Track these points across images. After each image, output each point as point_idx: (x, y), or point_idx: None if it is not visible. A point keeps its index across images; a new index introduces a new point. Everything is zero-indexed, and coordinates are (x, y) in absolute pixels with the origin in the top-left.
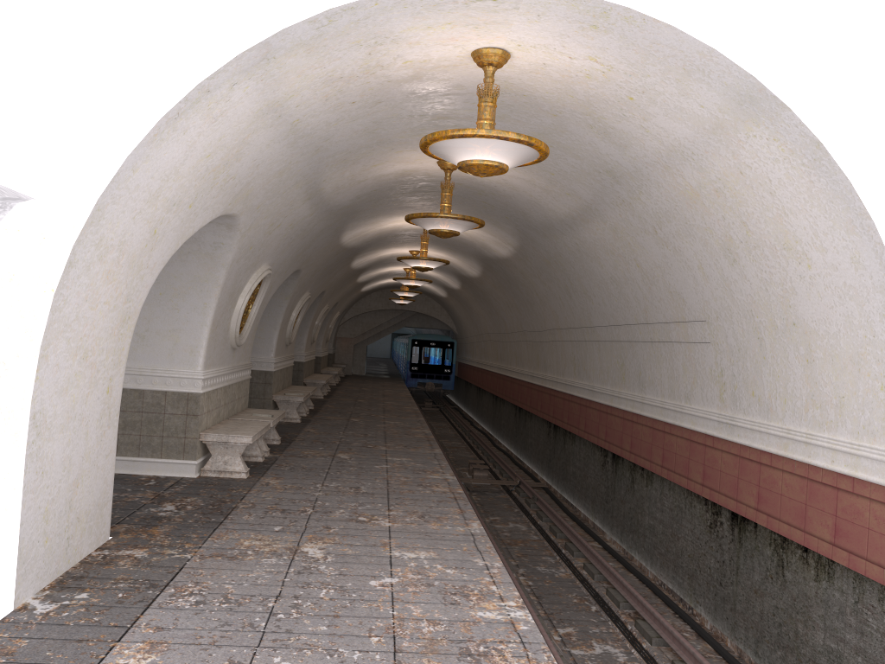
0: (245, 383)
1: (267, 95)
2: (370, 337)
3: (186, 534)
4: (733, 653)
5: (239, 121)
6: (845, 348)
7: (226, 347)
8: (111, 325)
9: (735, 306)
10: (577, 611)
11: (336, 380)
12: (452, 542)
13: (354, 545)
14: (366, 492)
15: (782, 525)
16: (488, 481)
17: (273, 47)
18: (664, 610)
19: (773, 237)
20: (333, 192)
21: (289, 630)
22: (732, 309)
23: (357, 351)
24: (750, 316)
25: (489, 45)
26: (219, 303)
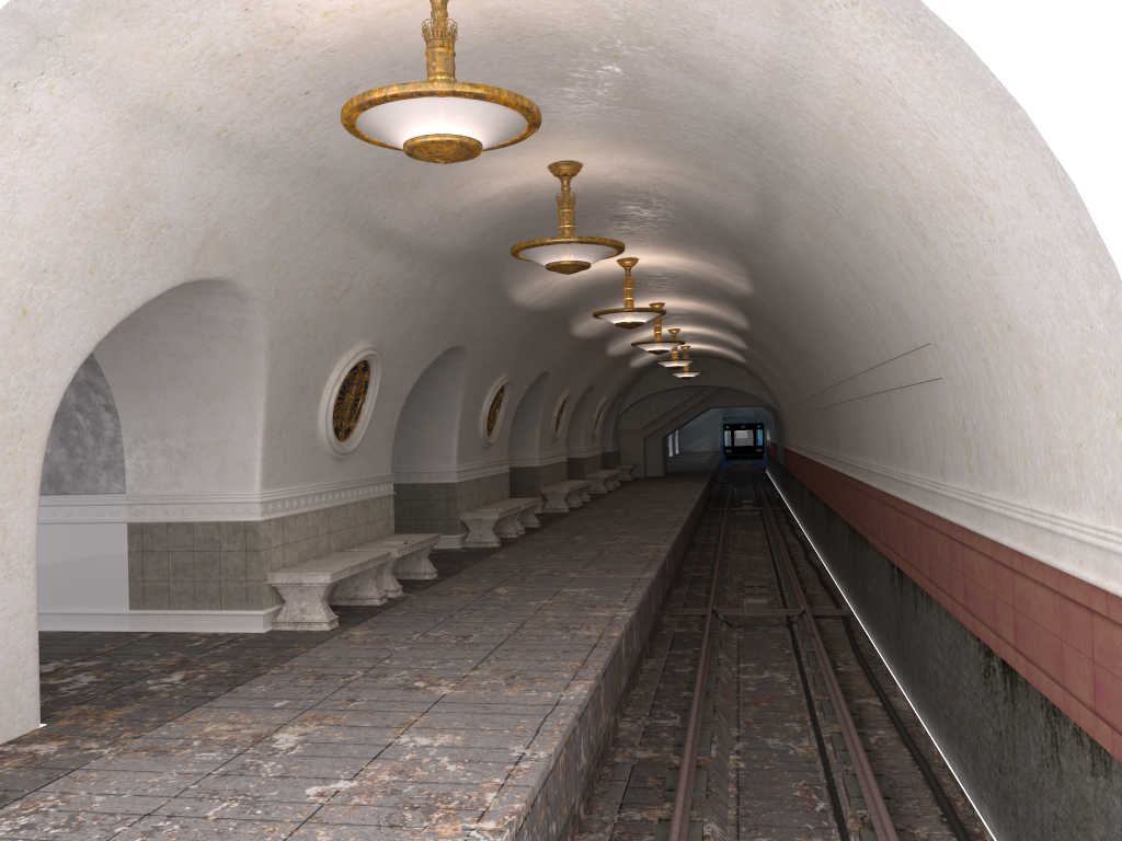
0: (380, 502)
1: (113, 97)
2: (664, 426)
3: (145, 717)
4: None
5: (93, 141)
6: (1068, 357)
7: (317, 458)
8: None
9: (950, 312)
10: (791, 811)
11: (610, 486)
12: (511, 718)
13: (358, 726)
14: (471, 642)
15: (1041, 675)
16: (760, 610)
17: (39, 19)
18: (927, 811)
19: (940, 182)
20: (422, 233)
21: None
22: (949, 317)
23: (649, 446)
24: (968, 326)
25: None
26: (271, 400)
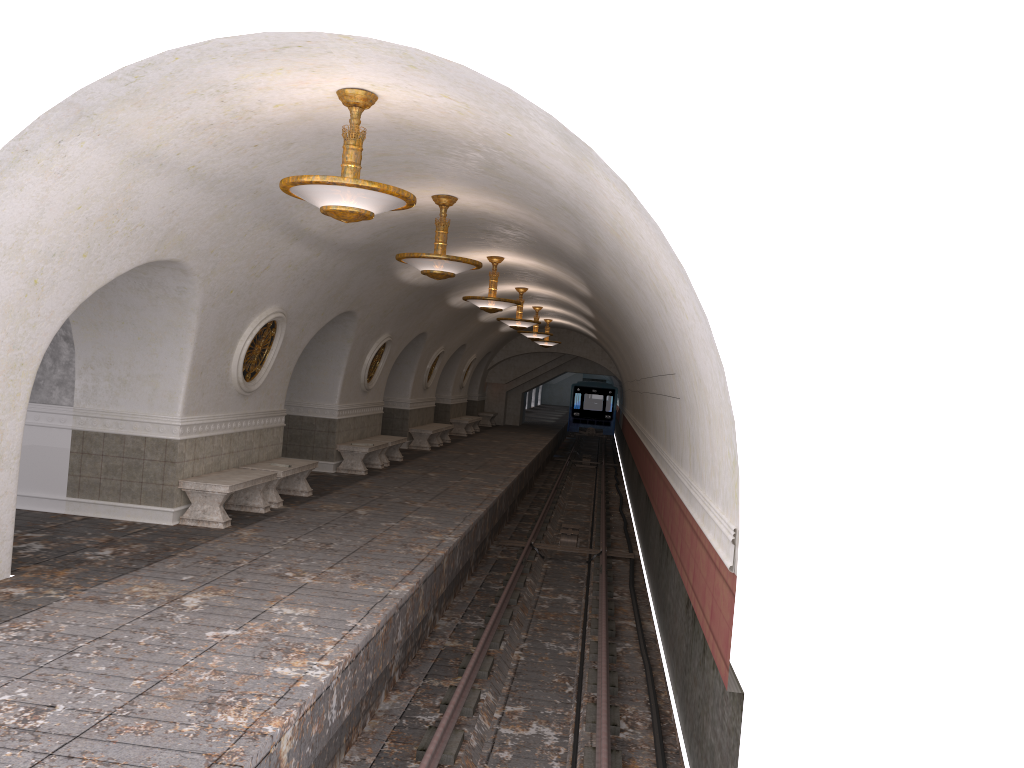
0: (273, 431)
1: (121, 147)
2: (525, 383)
3: (88, 577)
4: (675, 747)
5: (102, 173)
6: (716, 409)
7: (227, 394)
8: None
9: (681, 358)
10: (547, 691)
11: (470, 431)
12: (351, 602)
13: (243, 598)
14: (332, 548)
15: (698, 605)
16: (568, 548)
17: (84, 106)
18: (639, 697)
19: (665, 283)
20: (329, 231)
21: (67, 667)
22: (681, 361)
23: (511, 398)
24: (688, 370)
25: (345, 86)
26: (197, 348)
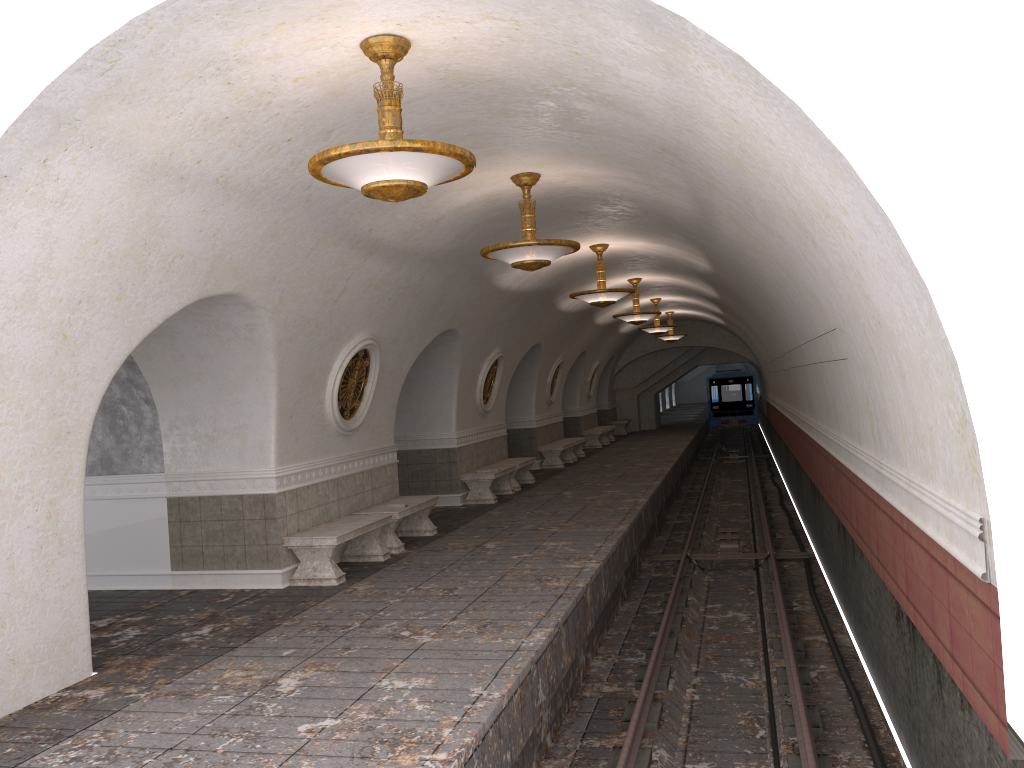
0: (385, 469)
1: (126, 161)
2: (656, 384)
3: (177, 666)
4: None
5: (111, 196)
6: (915, 355)
7: (325, 436)
8: (29, 446)
9: (844, 305)
10: (734, 738)
11: (605, 441)
12: (476, 662)
13: (349, 672)
14: (456, 594)
15: (922, 622)
16: (730, 555)
17: (59, 110)
18: (852, 737)
19: (811, 202)
20: (406, 239)
21: None
22: (844, 309)
23: (643, 402)
24: (857, 317)
25: (368, 34)
26: (281, 389)
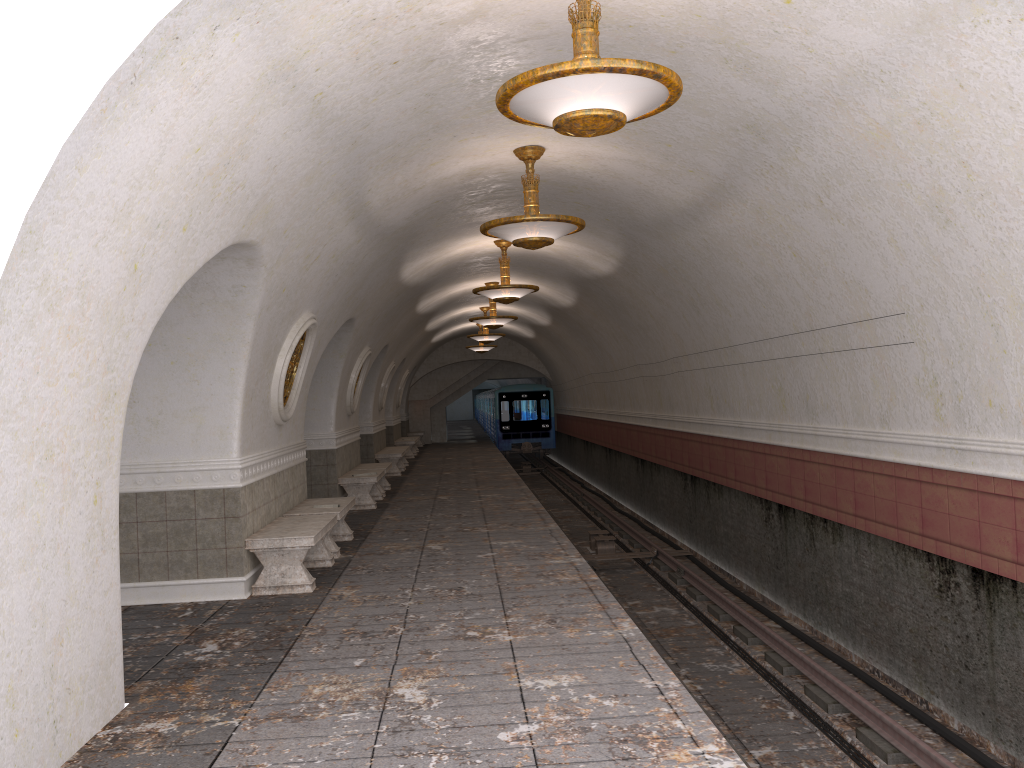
0: (299, 468)
1: (270, 50)
2: (448, 396)
3: (232, 687)
4: (1002, 762)
5: (235, 93)
6: None
7: (268, 425)
8: (86, 407)
9: (950, 286)
10: (771, 722)
11: (414, 452)
12: (601, 655)
13: (467, 676)
14: (471, 593)
15: None
16: (618, 555)
17: None
18: (888, 709)
19: (1013, 175)
20: (383, 207)
21: None
22: (946, 290)
23: (435, 415)
24: (977, 297)
25: None
26: (250, 366)
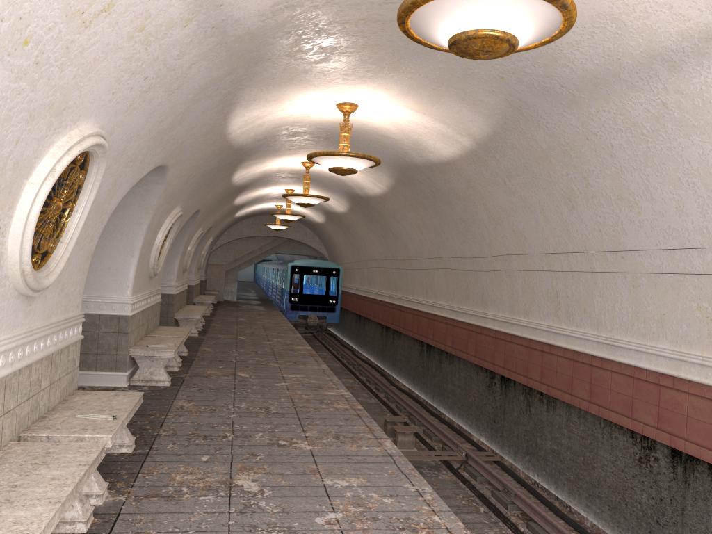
0: (68, 351)
1: None
2: (241, 264)
3: None
4: None
5: None
6: None
7: None
8: None
9: None
10: None
11: (210, 309)
12: None
13: None
14: None
15: None
16: (424, 454)
17: None
18: None
19: None
20: None
21: None
22: None
23: (228, 277)
24: None
25: None
26: None
